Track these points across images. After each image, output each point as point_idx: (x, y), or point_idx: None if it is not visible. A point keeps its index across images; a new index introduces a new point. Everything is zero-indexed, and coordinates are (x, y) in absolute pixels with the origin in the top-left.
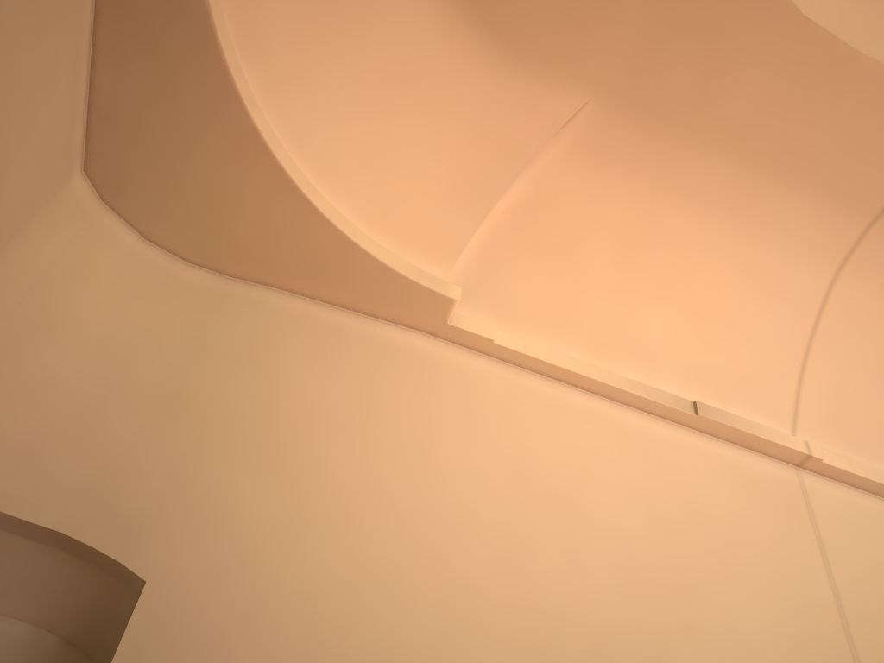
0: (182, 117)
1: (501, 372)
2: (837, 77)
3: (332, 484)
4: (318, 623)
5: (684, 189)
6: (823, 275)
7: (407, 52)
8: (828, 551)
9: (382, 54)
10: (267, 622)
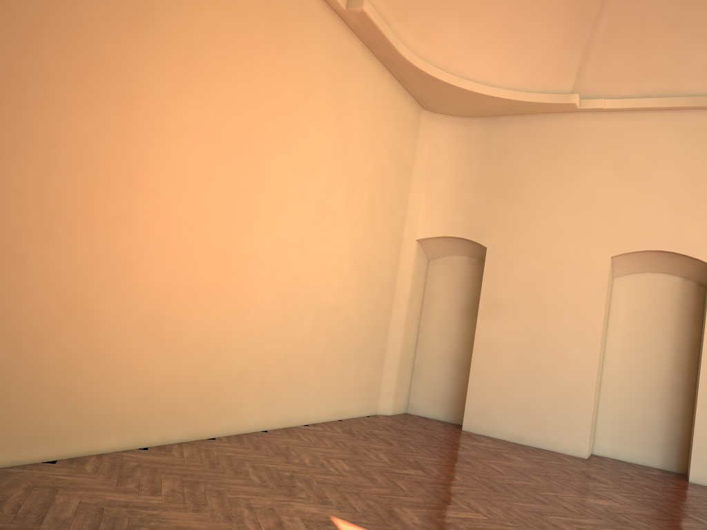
0: (441, 93)
1: (612, 119)
2: None
3: (537, 201)
4: (537, 251)
5: None
6: None
7: (514, 1)
8: None
9: (504, 11)
10: (522, 253)
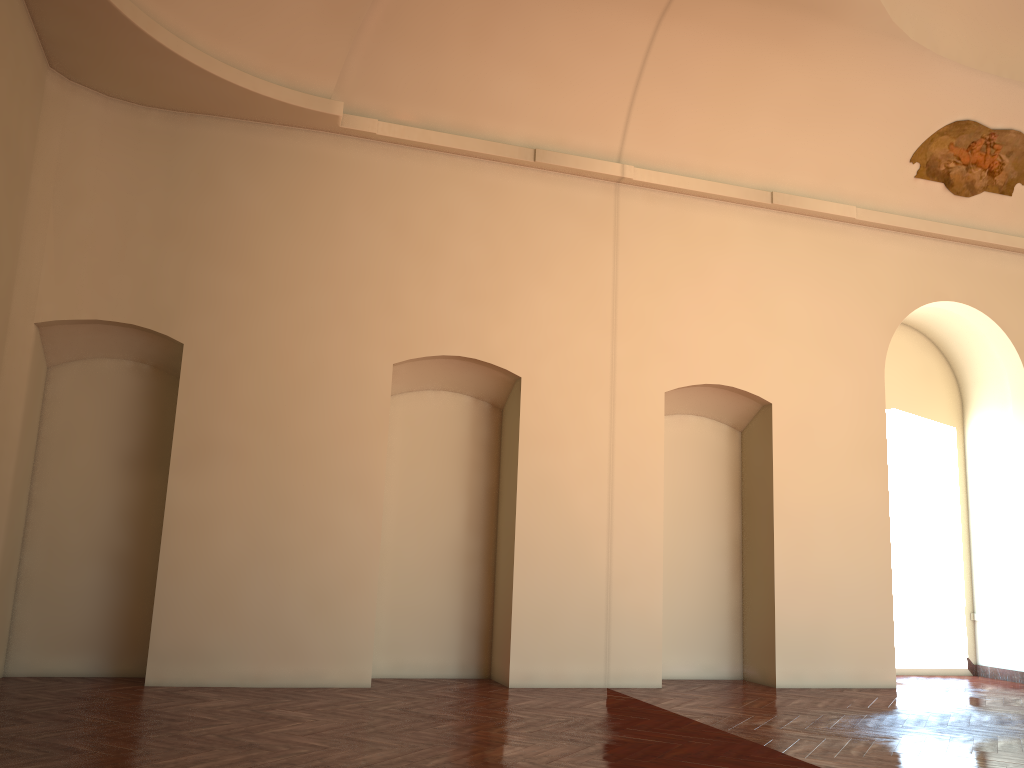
0: (107, 41)
1: (386, 153)
2: None
3: (275, 268)
4: (278, 352)
5: None
6: (647, 25)
7: None
8: (620, 248)
9: None
10: (251, 356)
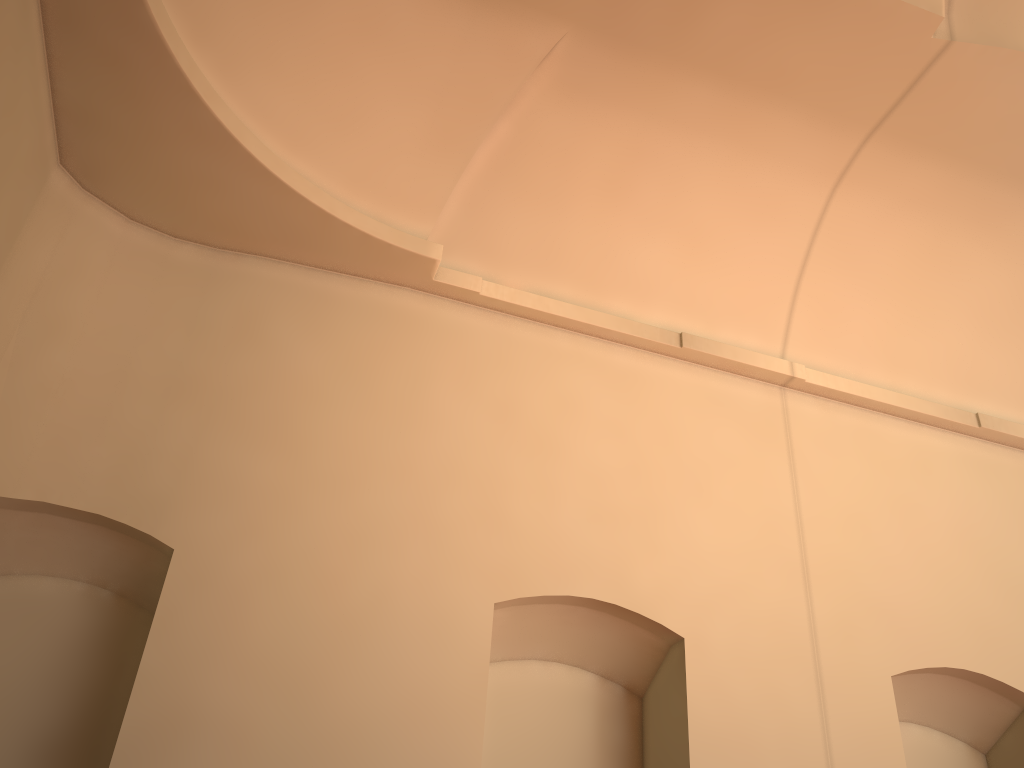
0: (146, 114)
1: (489, 321)
2: (817, 0)
3: (328, 450)
4: (321, 572)
5: (671, 117)
6: (819, 193)
7: (368, 2)
8: (798, 467)
9: (343, 10)
10: (277, 574)
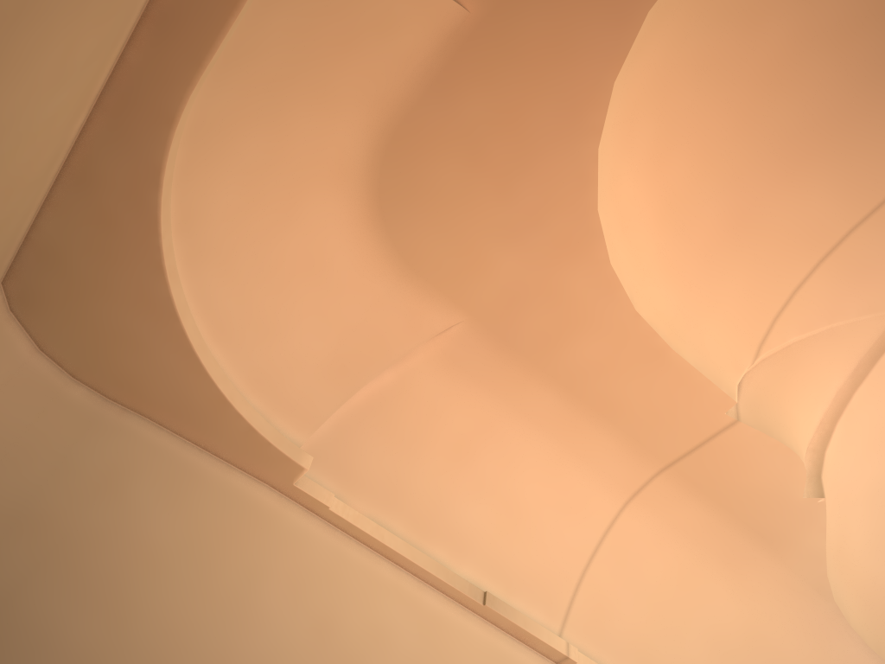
0: (108, 271)
1: (329, 536)
2: (653, 361)
3: (151, 626)
4: None
5: (521, 408)
6: (615, 503)
7: (320, 247)
8: None
9: (299, 246)
10: None
